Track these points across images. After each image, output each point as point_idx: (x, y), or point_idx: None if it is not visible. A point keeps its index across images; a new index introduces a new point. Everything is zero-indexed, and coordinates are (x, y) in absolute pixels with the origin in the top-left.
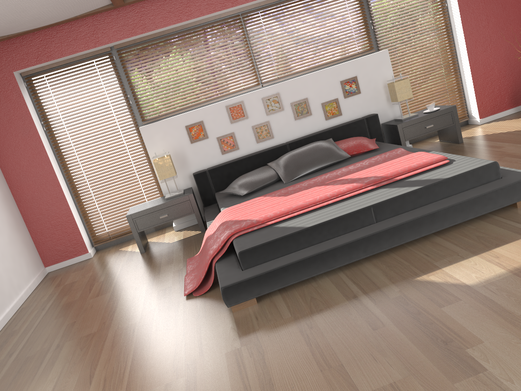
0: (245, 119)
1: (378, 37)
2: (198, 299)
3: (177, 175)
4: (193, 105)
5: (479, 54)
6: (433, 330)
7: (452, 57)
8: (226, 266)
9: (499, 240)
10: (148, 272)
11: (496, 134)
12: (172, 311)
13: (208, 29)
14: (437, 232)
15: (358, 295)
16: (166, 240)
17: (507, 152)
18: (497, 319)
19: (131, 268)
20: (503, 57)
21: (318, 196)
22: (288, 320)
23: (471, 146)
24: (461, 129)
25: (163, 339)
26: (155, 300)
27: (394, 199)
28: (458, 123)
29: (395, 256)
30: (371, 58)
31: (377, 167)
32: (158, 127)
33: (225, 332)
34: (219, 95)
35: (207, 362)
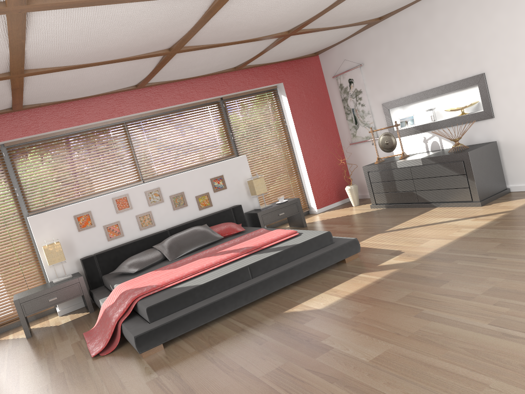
0: (130, 209)
1: (238, 145)
2: (107, 357)
3: (65, 261)
4: (79, 198)
5: (312, 160)
6: (299, 336)
7: (293, 163)
8: (133, 323)
9: (336, 282)
10: (43, 350)
11: (329, 219)
12: (83, 370)
13: (96, 133)
14: (295, 283)
15: (245, 328)
16: (52, 324)
17: (337, 230)
18: (337, 323)
19: (21, 350)
20: (329, 163)
21: (205, 263)
22: (194, 353)
23: (313, 228)
24: (304, 217)
25: (82, 388)
26: (61, 366)
27: (264, 260)
28: (302, 211)
29: (268, 302)
30: (234, 161)
31: (247, 241)
32: (47, 217)
33: (141, 371)
34: (104, 189)
35: (131, 391)
